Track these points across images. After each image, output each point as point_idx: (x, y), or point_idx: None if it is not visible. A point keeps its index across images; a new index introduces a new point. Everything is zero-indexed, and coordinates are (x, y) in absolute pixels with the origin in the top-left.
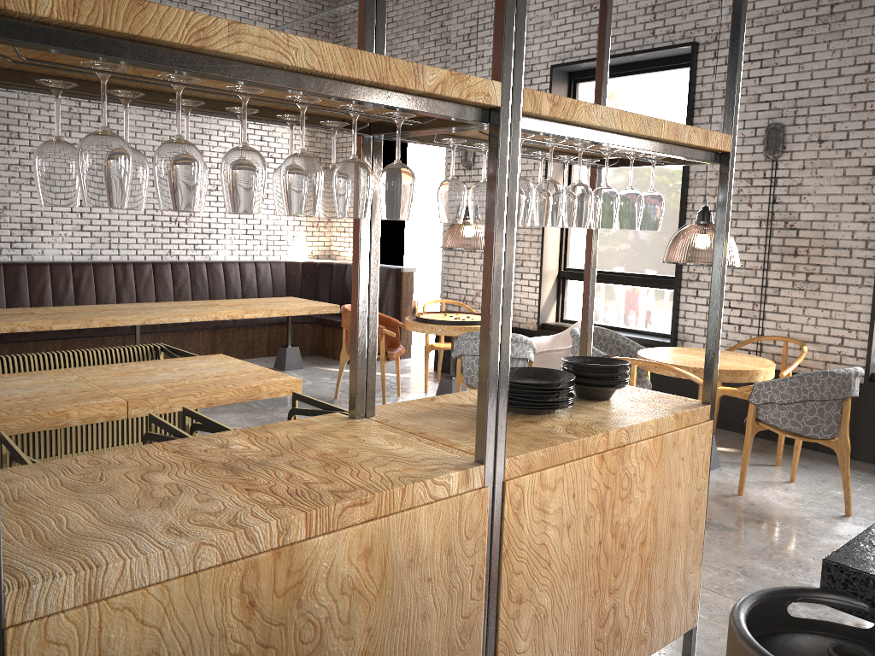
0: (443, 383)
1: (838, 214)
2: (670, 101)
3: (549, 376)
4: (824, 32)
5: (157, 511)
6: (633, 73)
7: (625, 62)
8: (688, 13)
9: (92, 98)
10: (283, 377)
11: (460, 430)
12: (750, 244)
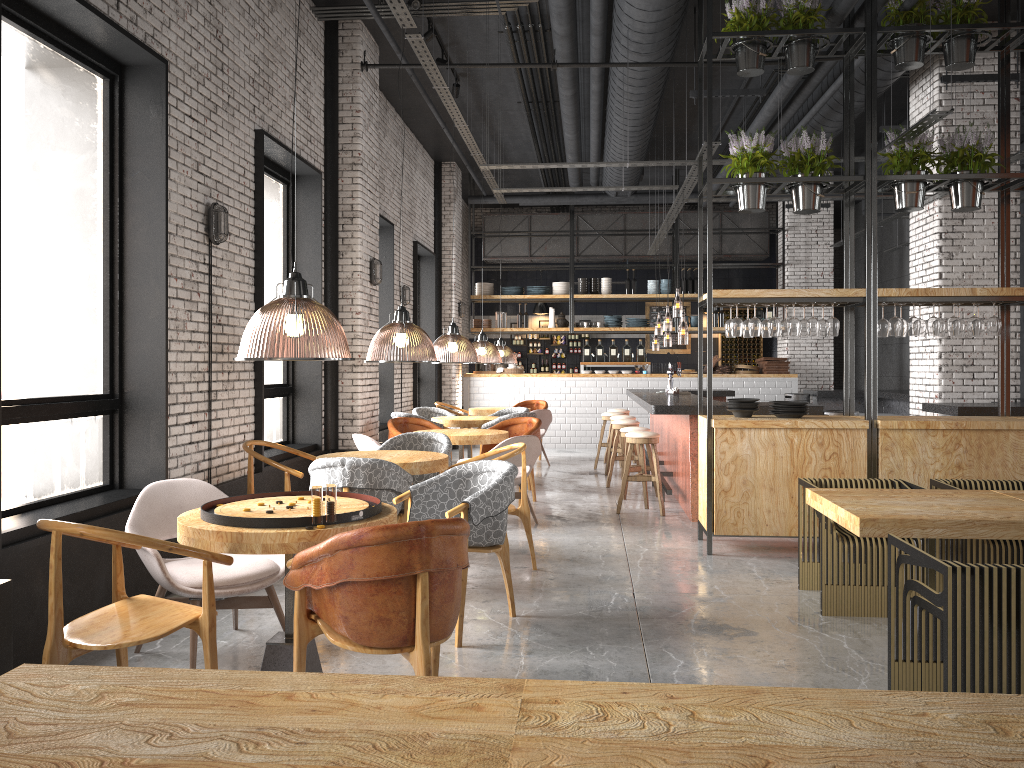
0: (308, 651)
1: (239, 310)
2: (72, 110)
3: (775, 404)
4: (226, 120)
5: (964, 417)
6: (37, 34)
7: (49, 13)
8: (148, 10)
9: (984, 301)
10: (822, 490)
11: (838, 417)
12: (199, 342)
